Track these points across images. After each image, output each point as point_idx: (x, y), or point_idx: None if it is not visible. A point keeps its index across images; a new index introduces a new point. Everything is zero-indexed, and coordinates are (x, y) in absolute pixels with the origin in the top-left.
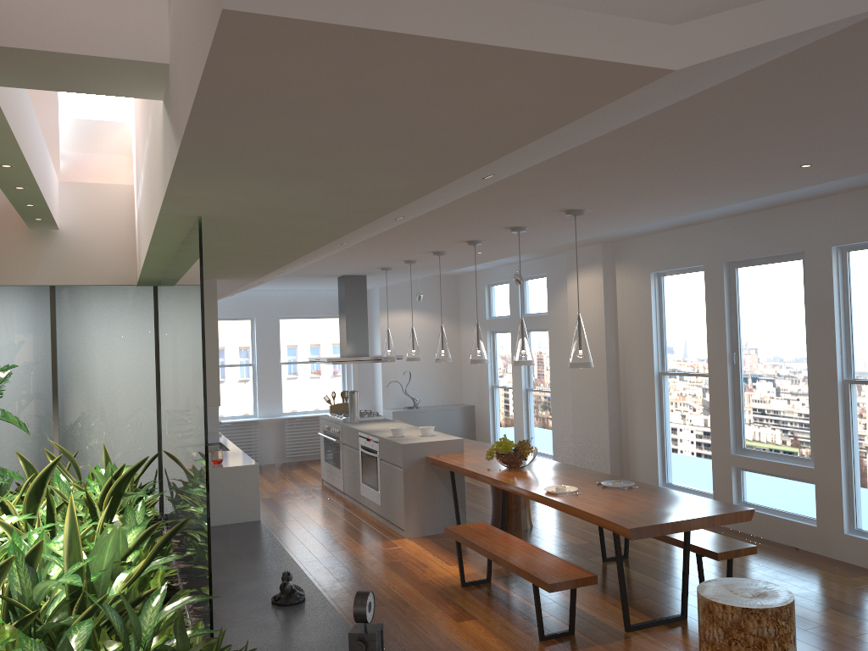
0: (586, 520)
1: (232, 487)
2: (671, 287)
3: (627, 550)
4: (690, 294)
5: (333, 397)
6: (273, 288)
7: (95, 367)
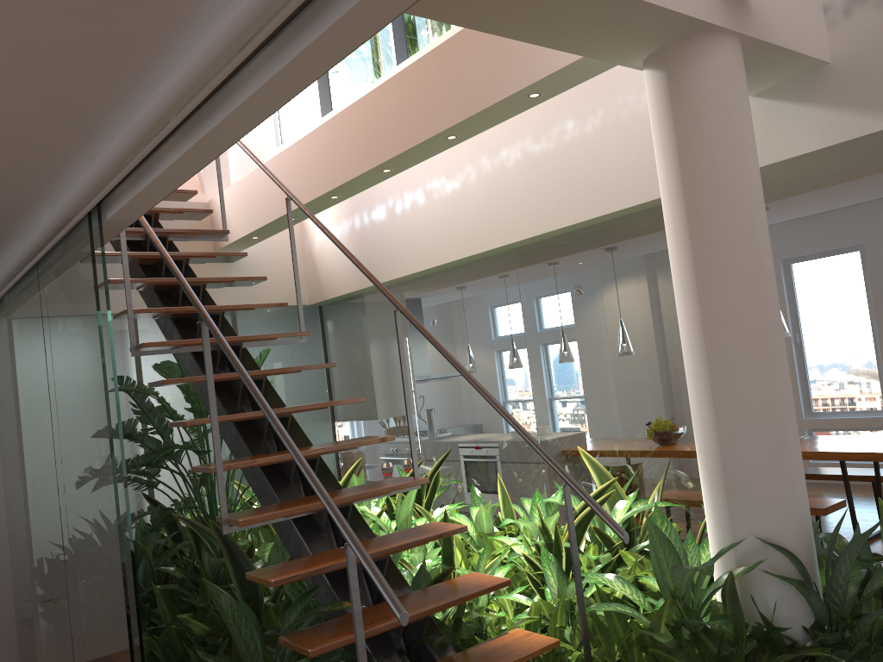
0: (816, 459)
1: None
2: None
3: None
4: None
5: None
6: None
7: (276, 389)
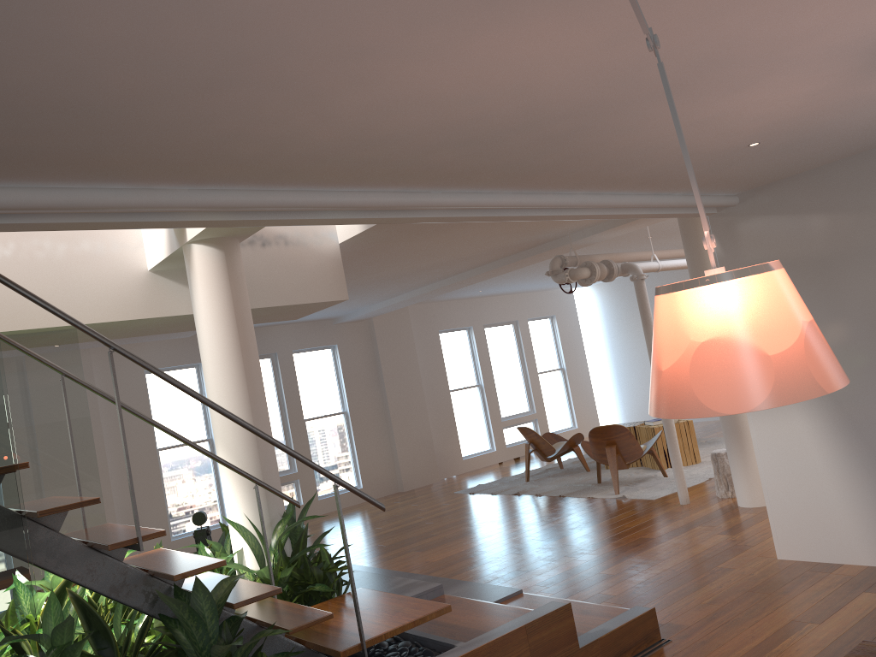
0: None
1: None
2: None
3: None
4: None
5: None
6: None
7: None
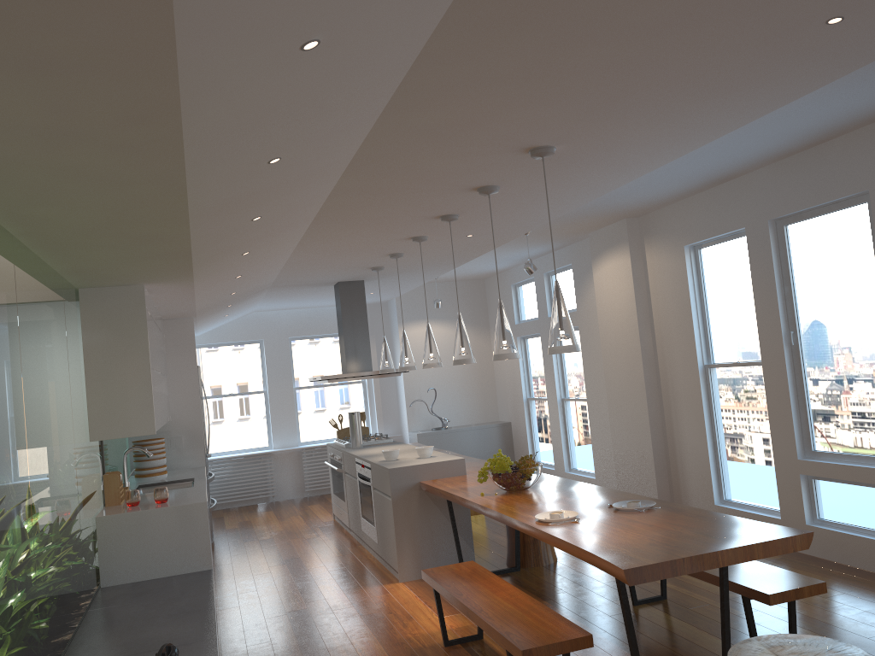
0: (577, 557)
1: (175, 531)
2: (711, 261)
3: (665, 589)
4: (733, 266)
5: (340, 420)
6: (277, 306)
7: None
